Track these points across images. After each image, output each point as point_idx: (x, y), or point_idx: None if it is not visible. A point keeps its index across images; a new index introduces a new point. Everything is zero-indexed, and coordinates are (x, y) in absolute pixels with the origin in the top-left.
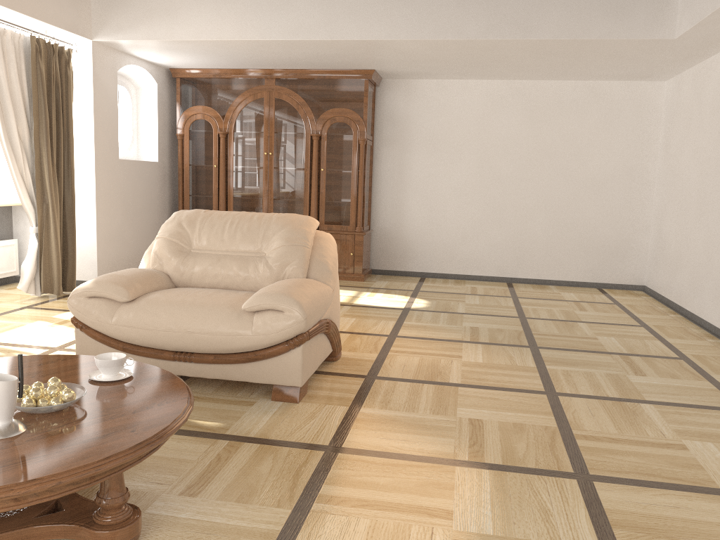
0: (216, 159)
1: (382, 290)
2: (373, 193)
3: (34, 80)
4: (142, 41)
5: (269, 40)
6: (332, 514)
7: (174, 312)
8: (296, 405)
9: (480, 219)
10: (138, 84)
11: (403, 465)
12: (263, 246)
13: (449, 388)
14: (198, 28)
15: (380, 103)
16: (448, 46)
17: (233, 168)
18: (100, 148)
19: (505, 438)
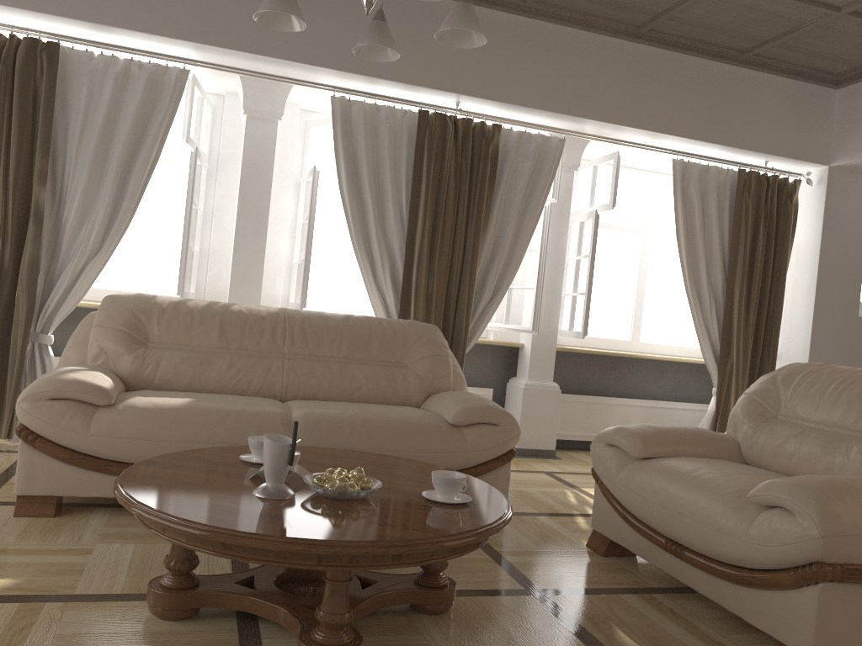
0: None
1: None
2: None
3: (737, 218)
4: None
5: None
6: None
7: (672, 481)
8: None
9: None
10: None
11: None
12: None
13: None
14: None
15: None
16: None
17: None
18: (824, 299)
19: None
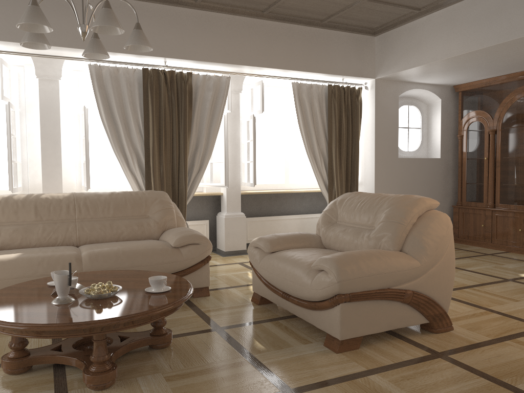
0: (487, 153)
1: None
2: None
3: (330, 112)
4: (403, 72)
5: (486, 47)
6: None
7: (282, 263)
8: (332, 354)
9: None
10: (427, 102)
11: None
12: (374, 221)
13: (501, 391)
14: (435, 52)
15: None
16: None
17: (499, 159)
18: (379, 151)
19: None
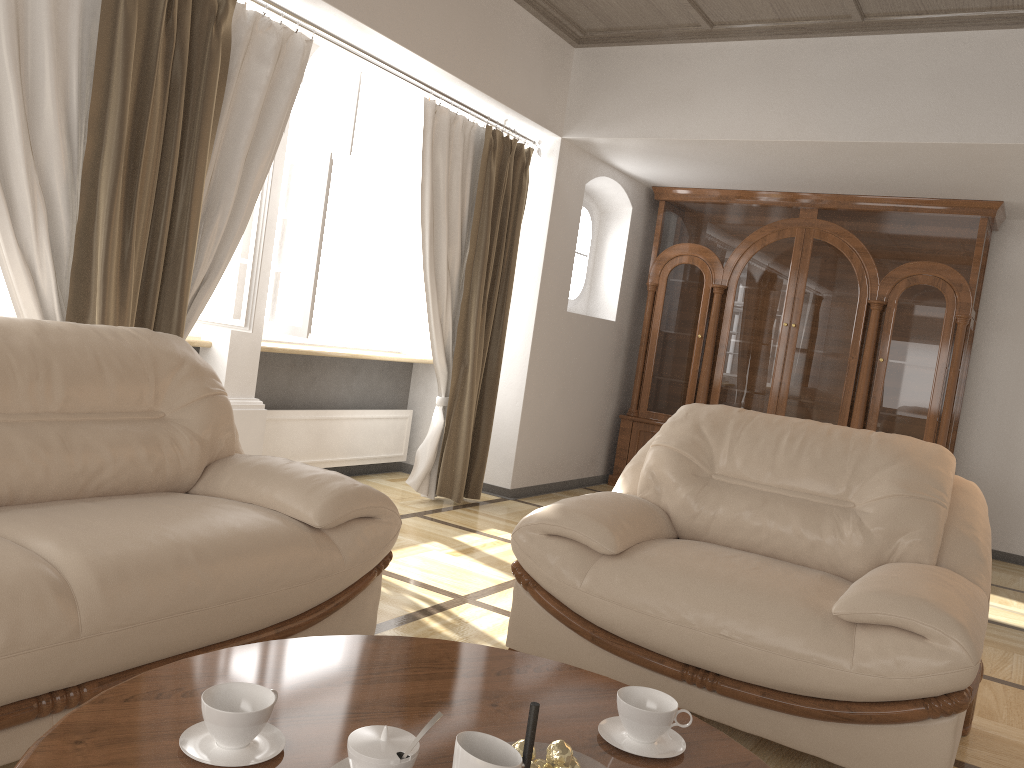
0: (703, 326)
1: None
2: (963, 409)
3: (480, 188)
4: (633, 141)
5: (842, 142)
6: None
7: (695, 591)
8: None
9: None
10: (604, 207)
11: None
12: (851, 489)
13: None
14: (725, 122)
15: (996, 258)
16: None
17: (727, 342)
18: (545, 292)
19: None
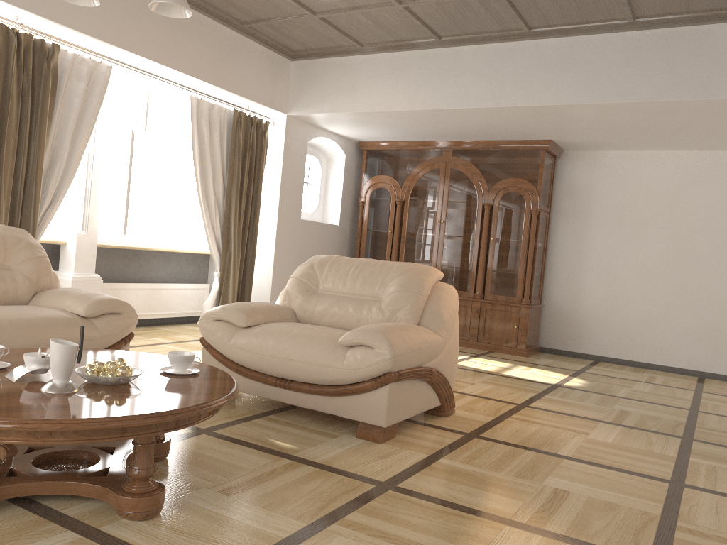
0: (392, 225)
1: (541, 366)
2: (547, 267)
3: (233, 146)
4: (327, 114)
5: (436, 109)
6: (344, 536)
7: (279, 340)
8: (377, 445)
9: (668, 301)
10: (329, 155)
11: (448, 512)
12: (380, 291)
13: (552, 458)
14: (374, 101)
15: (560, 174)
16: (620, 110)
17: (406, 234)
18: (283, 207)
19: (585, 512)
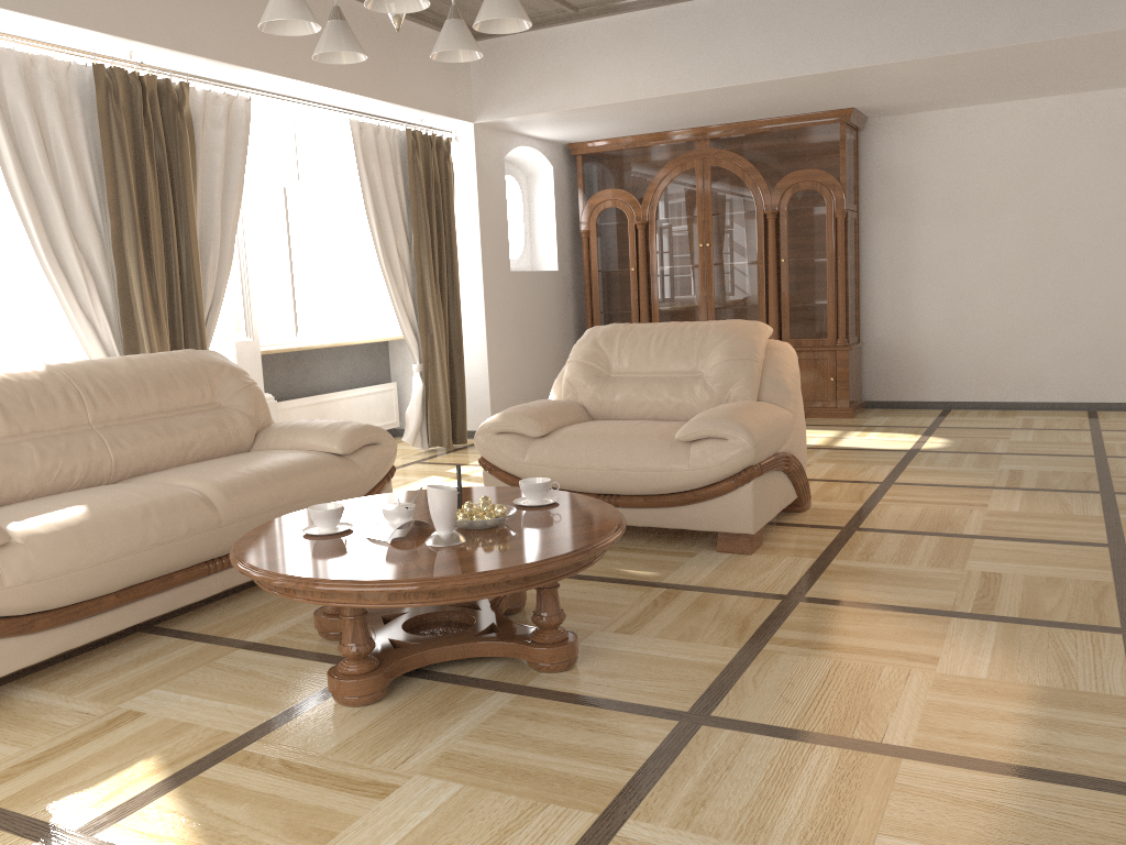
0: (634, 260)
1: (879, 428)
2: (862, 289)
3: (412, 183)
4: (534, 116)
5: (698, 91)
6: (788, 654)
7: (594, 446)
8: (748, 556)
9: (1037, 314)
10: (528, 171)
11: (881, 614)
12: (699, 363)
13: (961, 540)
14: (604, 88)
15: (867, 154)
16: (959, 61)
17: (656, 270)
18: (487, 258)
19: (1029, 592)
